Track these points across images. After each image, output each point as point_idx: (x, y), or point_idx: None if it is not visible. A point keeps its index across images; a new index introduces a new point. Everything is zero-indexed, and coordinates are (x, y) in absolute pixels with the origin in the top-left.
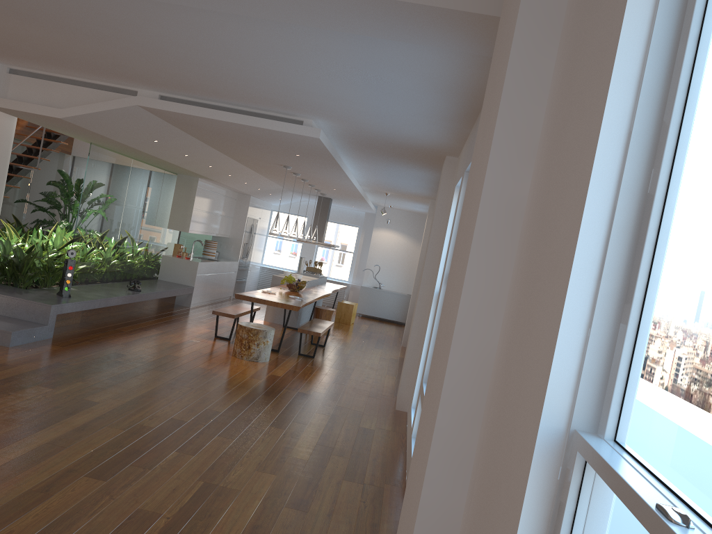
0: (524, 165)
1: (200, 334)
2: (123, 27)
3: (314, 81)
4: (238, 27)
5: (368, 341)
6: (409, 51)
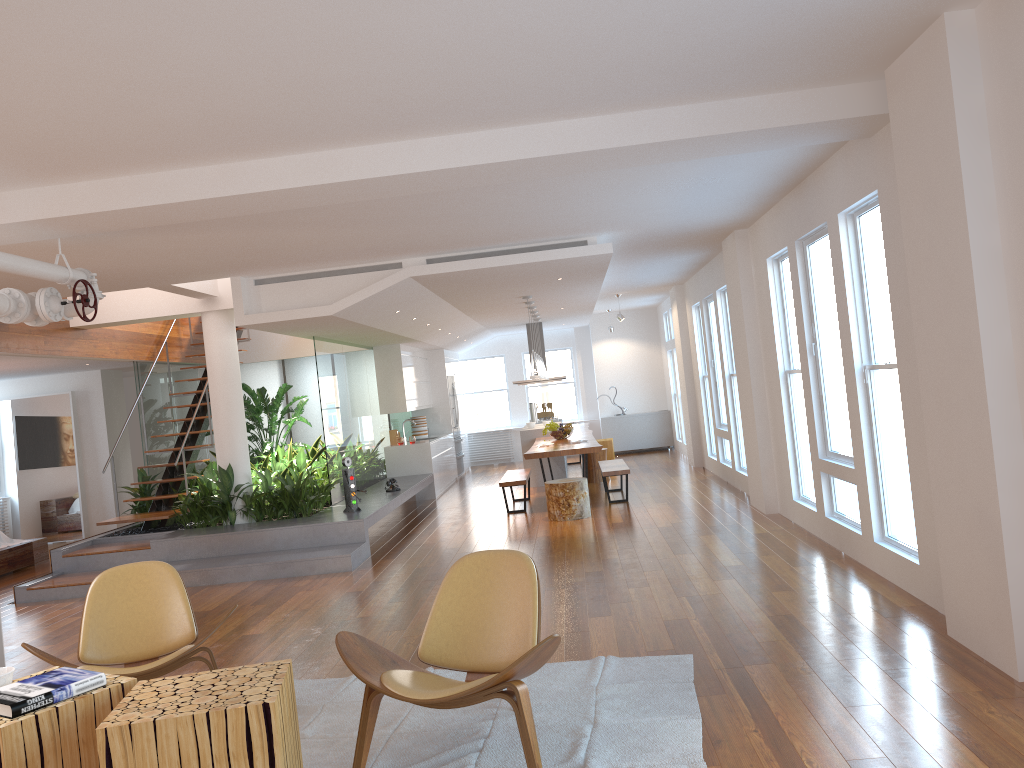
0: (992, 224)
1: (489, 514)
2: (463, 205)
3: (636, 199)
4: (598, 175)
5: (654, 473)
6: (762, 152)
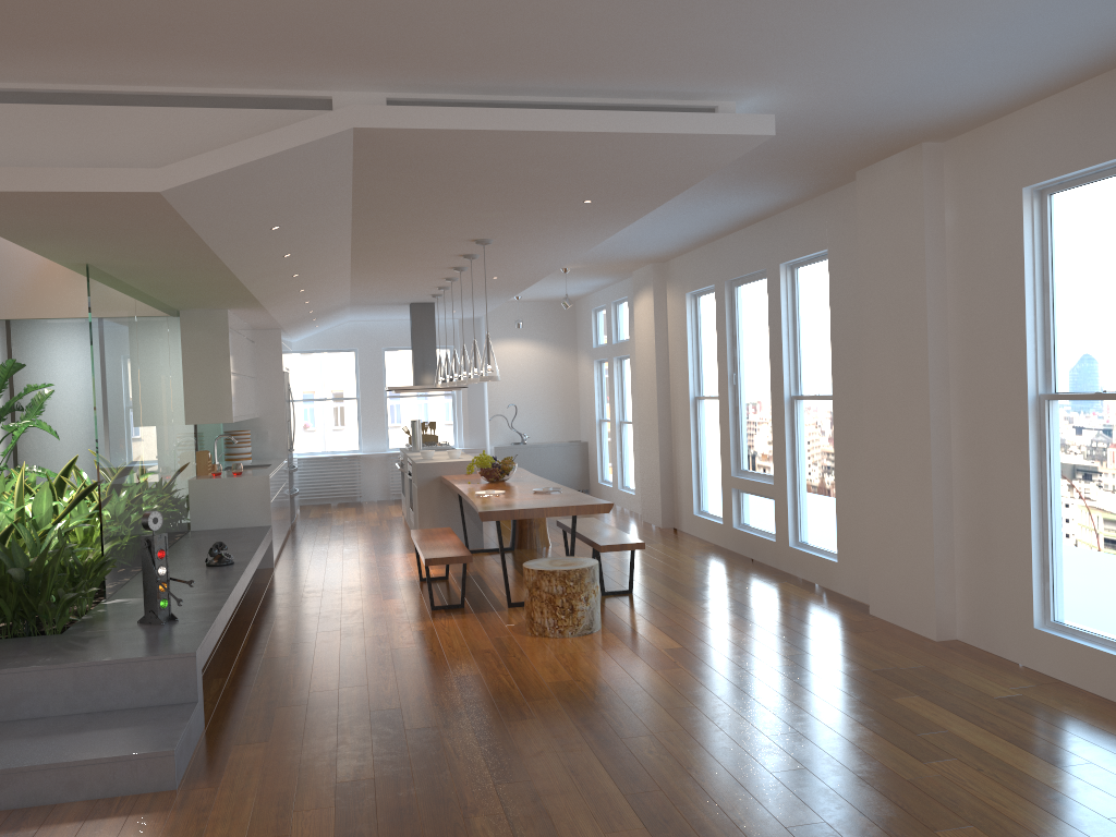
0: None
1: (400, 612)
2: None
3: None
4: None
5: None
6: None
